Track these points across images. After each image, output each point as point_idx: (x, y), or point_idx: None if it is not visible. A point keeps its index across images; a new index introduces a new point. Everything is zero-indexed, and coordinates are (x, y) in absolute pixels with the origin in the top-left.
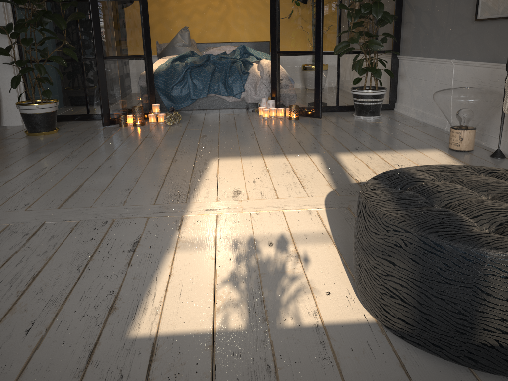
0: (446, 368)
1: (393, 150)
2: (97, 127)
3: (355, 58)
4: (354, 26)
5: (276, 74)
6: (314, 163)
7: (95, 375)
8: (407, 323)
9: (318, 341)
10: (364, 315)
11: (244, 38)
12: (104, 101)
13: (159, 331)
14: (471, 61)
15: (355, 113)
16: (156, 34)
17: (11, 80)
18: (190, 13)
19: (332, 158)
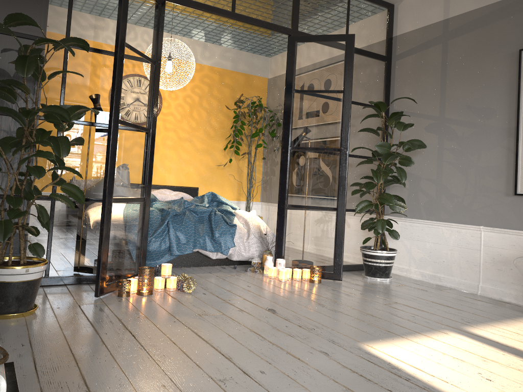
0: None
1: (498, 320)
2: (86, 298)
3: (362, 217)
4: (370, 185)
5: (283, 229)
6: (476, 344)
7: None
8: None
9: None
10: None
11: (171, 182)
12: (104, 260)
13: None
14: (514, 230)
15: (368, 274)
16: None
17: None
18: None
19: (473, 335)
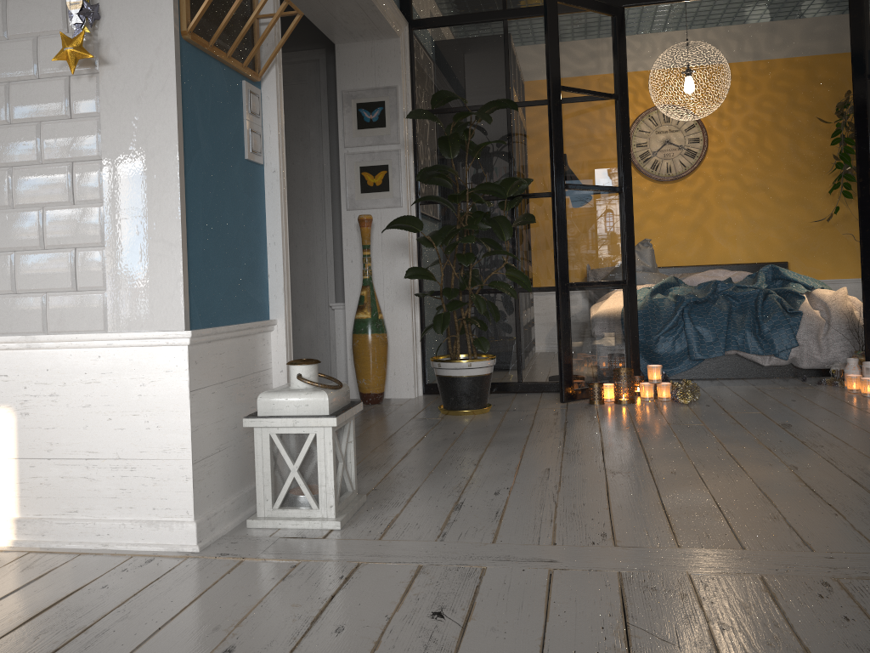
0: None
1: None
2: (551, 404)
3: None
4: None
5: None
6: None
7: None
8: None
9: None
10: None
11: (738, 258)
12: (566, 358)
13: None
14: None
15: None
16: None
17: (433, 320)
18: (640, 219)
19: None
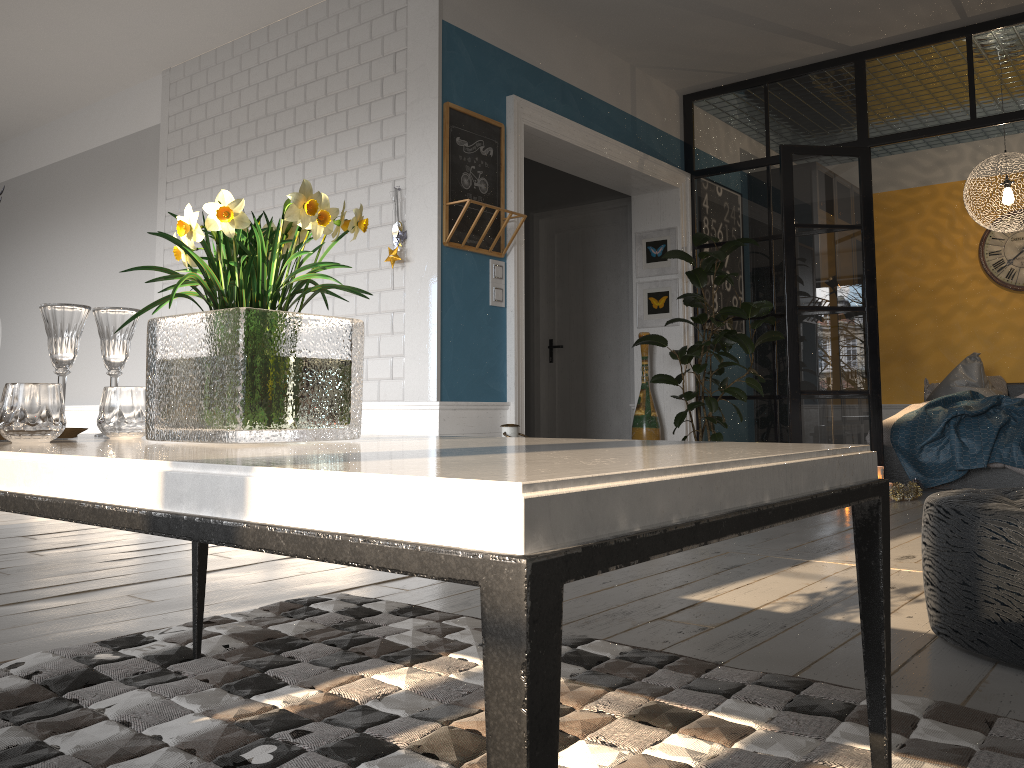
0: (968, 660)
1: None
2: None
3: None
4: None
5: None
6: None
7: (639, 603)
8: (936, 611)
9: (851, 628)
10: (929, 630)
11: None
12: None
13: (708, 600)
14: None
15: None
16: (928, 368)
17: (675, 416)
18: (995, 331)
19: None
